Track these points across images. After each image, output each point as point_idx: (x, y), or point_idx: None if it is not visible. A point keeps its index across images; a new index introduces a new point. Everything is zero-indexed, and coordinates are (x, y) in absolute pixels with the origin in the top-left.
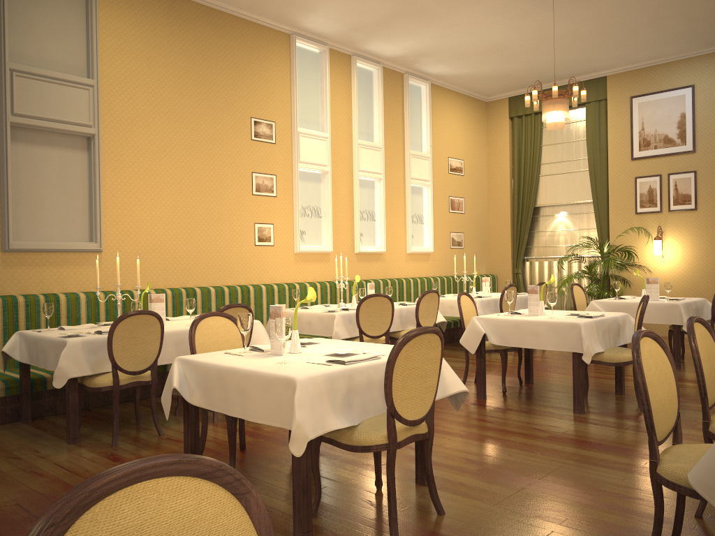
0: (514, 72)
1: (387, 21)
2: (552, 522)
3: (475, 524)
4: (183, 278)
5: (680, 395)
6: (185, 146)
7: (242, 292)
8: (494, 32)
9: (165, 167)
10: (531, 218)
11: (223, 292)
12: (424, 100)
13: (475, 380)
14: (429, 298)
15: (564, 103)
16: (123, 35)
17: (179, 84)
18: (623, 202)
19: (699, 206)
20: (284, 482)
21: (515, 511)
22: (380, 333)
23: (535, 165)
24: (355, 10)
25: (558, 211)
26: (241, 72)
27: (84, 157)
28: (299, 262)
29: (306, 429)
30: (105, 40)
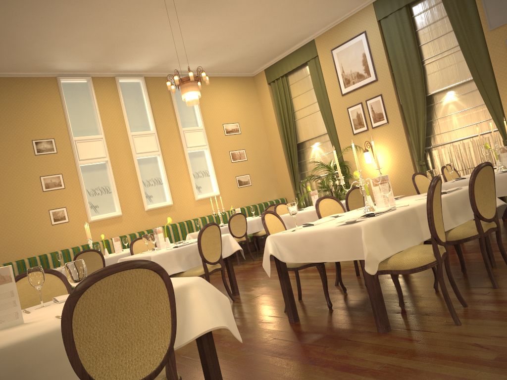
0: (246, 54)
1: (111, 51)
2: None
3: None
4: None
5: (276, 288)
6: None
7: (41, 260)
8: (193, 37)
9: None
10: (299, 152)
11: (24, 263)
12: None
13: None
14: None
15: (190, 85)
16: None
17: None
18: (344, 127)
19: (389, 120)
20: None
21: None
22: None
23: (290, 114)
24: (80, 52)
25: (313, 143)
26: (18, 112)
27: None
28: (94, 228)
29: None
30: None
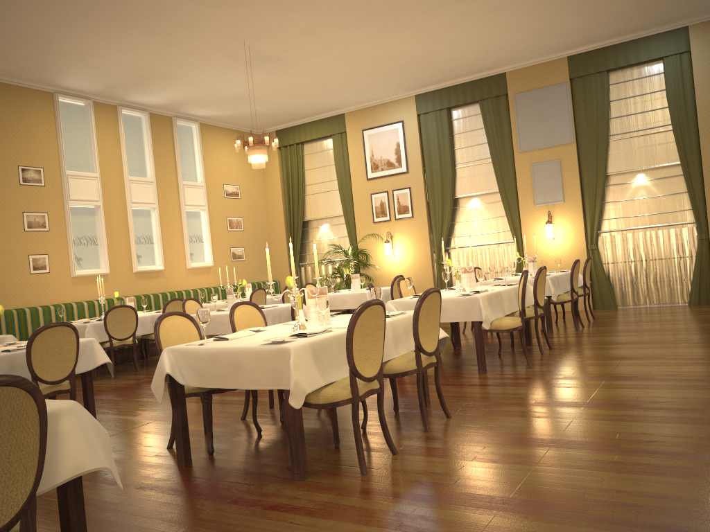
0: (269, 112)
1: (137, 81)
2: (151, 433)
3: None
4: None
5: None
6: None
7: (18, 314)
8: (232, 86)
9: None
10: (303, 231)
11: None
12: (196, 137)
13: None
14: (174, 305)
15: (261, 149)
16: None
17: None
18: (364, 213)
19: (414, 215)
20: None
21: (134, 432)
22: (127, 336)
23: (301, 187)
24: (104, 74)
25: (322, 224)
26: (6, 128)
27: None
28: (77, 285)
29: None
30: None
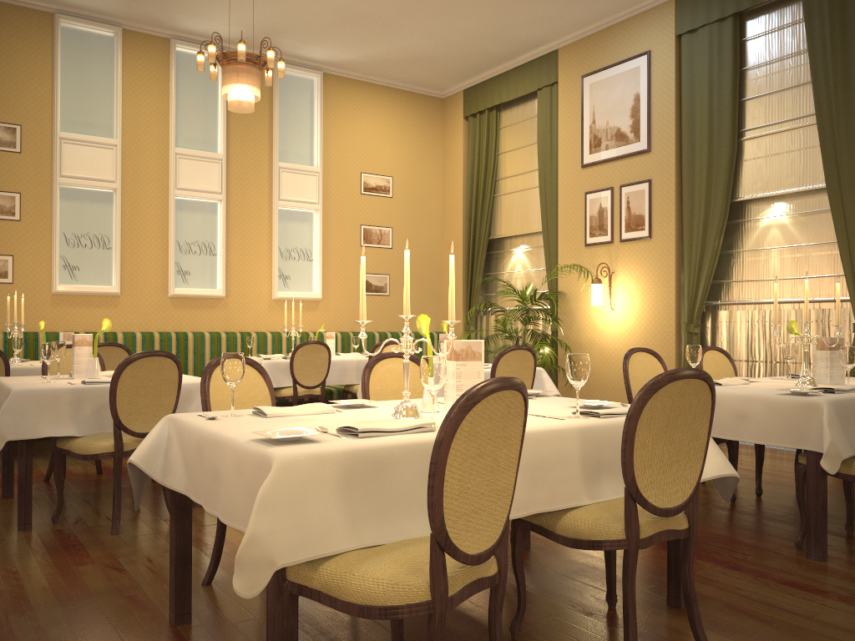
0: (427, 51)
1: None
2: None
3: None
4: None
5: None
6: None
7: None
8: None
9: None
10: (490, 255)
11: None
12: (316, 96)
13: (96, 470)
14: (104, 354)
15: (241, 71)
16: None
17: None
18: (573, 229)
19: (654, 233)
20: None
21: None
22: None
23: (489, 181)
24: None
25: (516, 245)
26: None
27: None
28: (60, 306)
29: None
30: None
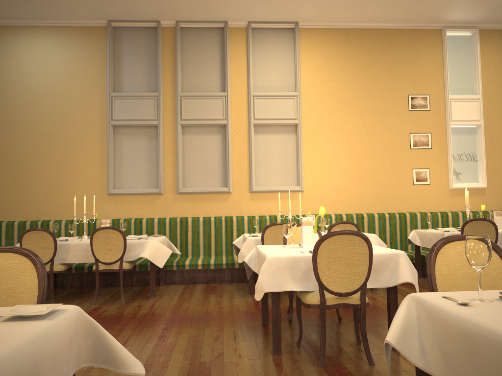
0: None
1: None
2: None
3: (382, 375)
4: (356, 207)
5: None
6: (357, 122)
7: (400, 217)
8: None
9: (343, 137)
10: None
11: (384, 217)
12: None
13: None
14: None
15: None
16: (315, 62)
17: (352, 83)
18: None
19: None
20: (313, 329)
21: None
22: None
23: None
24: None
25: None
26: (400, 65)
27: (294, 137)
28: (454, 196)
29: (263, 285)
30: (304, 68)
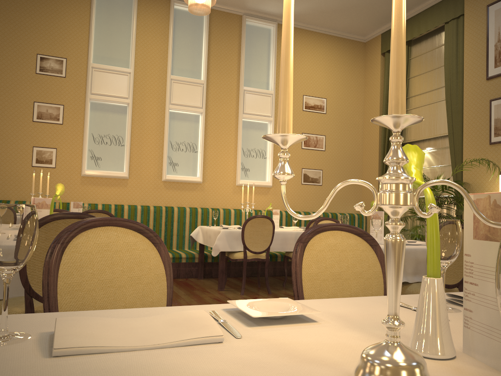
0: None
1: None
2: None
3: None
4: None
5: None
6: None
7: None
8: None
9: None
10: None
11: None
12: (272, 40)
13: None
14: None
15: None
16: None
17: None
18: (478, 130)
19: None
20: None
21: None
22: None
23: None
24: None
25: (423, 147)
26: (29, 15)
27: None
28: (87, 185)
29: None
30: None
